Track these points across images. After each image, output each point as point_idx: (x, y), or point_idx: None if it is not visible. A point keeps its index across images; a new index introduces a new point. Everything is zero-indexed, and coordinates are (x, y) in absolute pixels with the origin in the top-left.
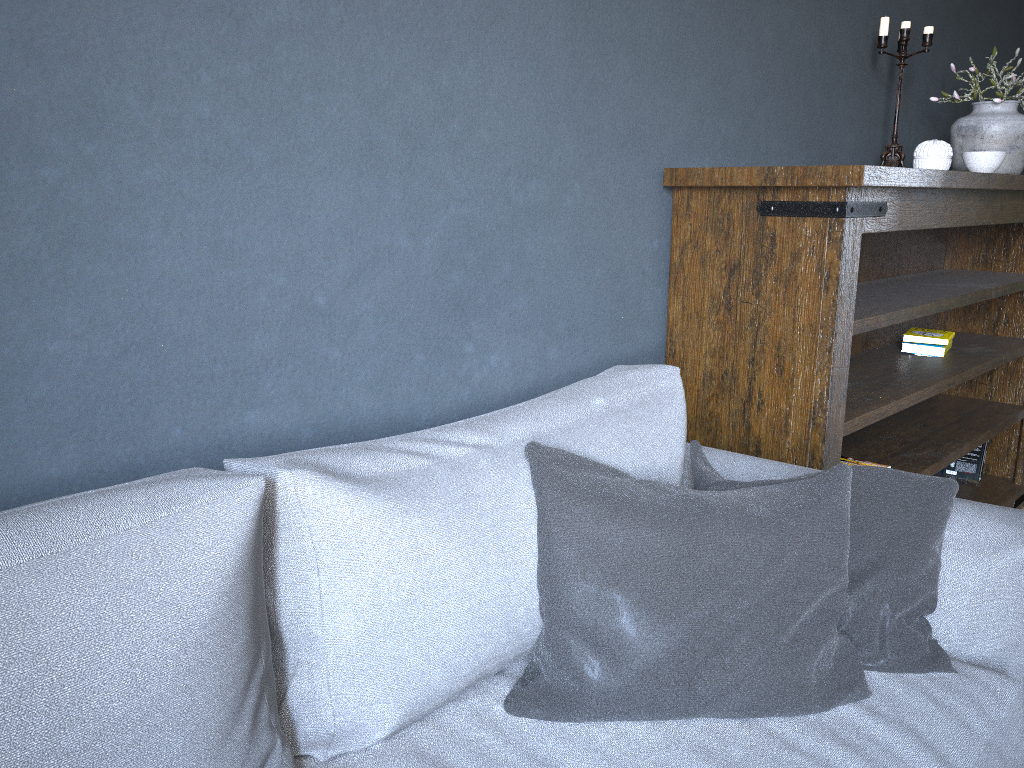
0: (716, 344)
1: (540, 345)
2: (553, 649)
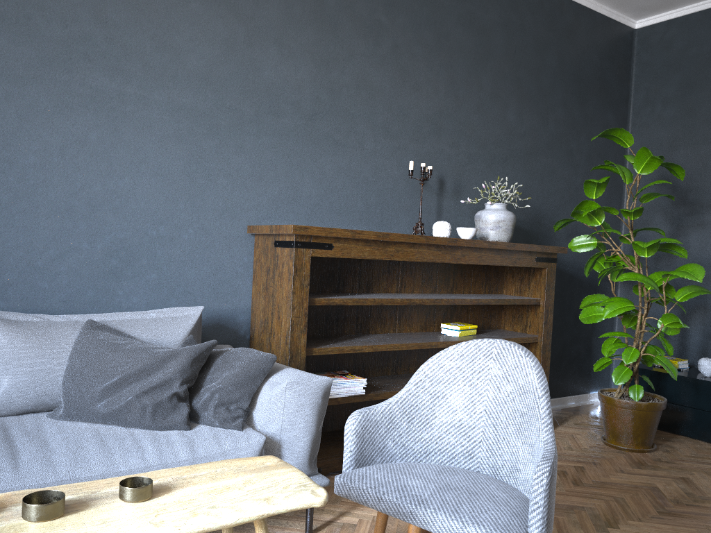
0: (263, 306)
1: (165, 297)
2: (61, 391)
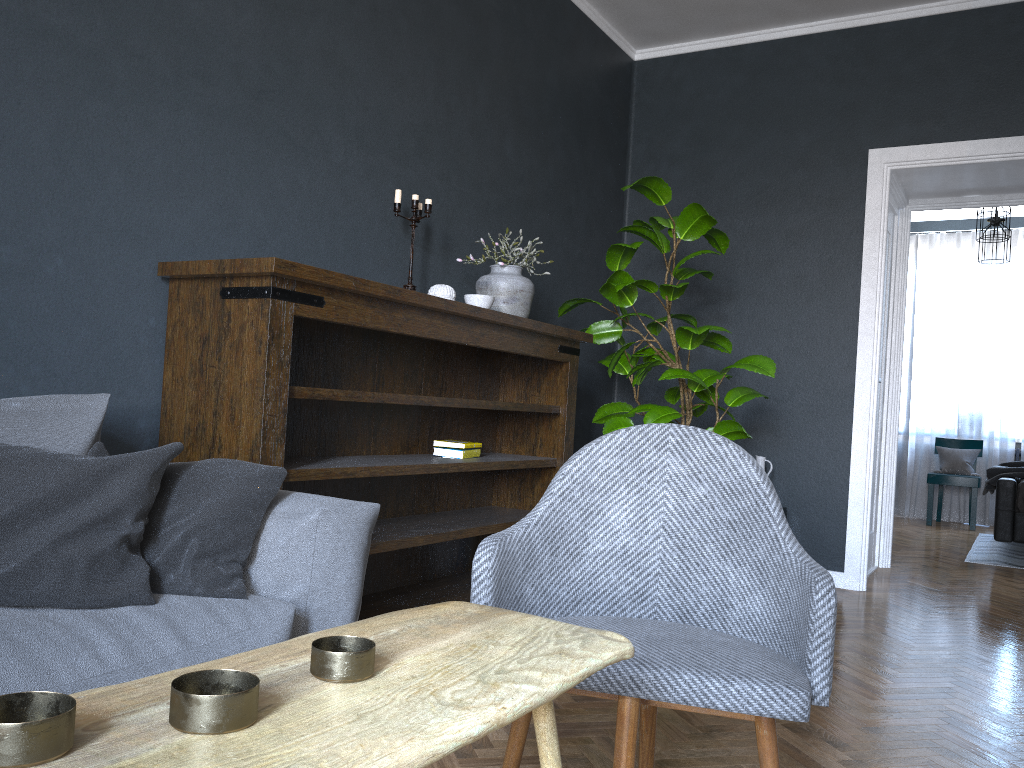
0: (193, 402)
1: (10, 380)
2: None
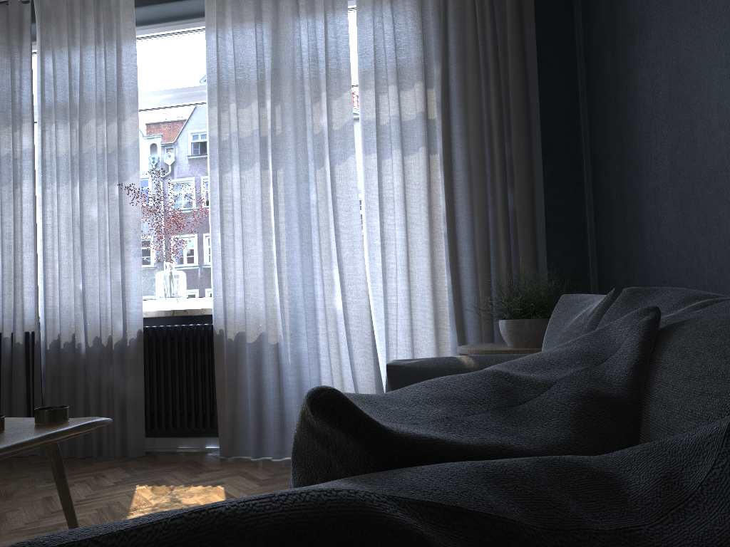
0: None
1: None
2: None
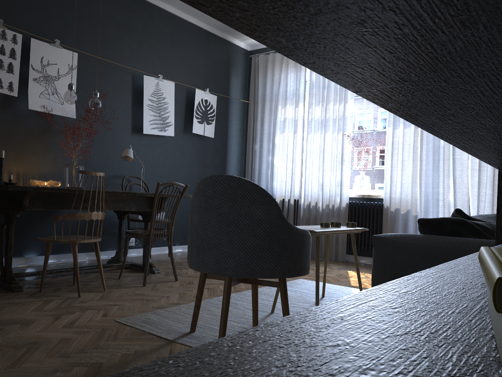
0: None
1: None
2: None
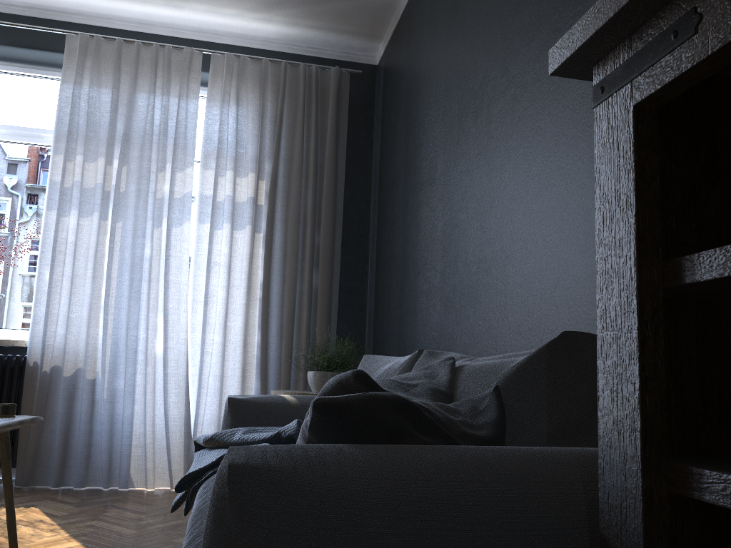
0: None
1: None
2: None
